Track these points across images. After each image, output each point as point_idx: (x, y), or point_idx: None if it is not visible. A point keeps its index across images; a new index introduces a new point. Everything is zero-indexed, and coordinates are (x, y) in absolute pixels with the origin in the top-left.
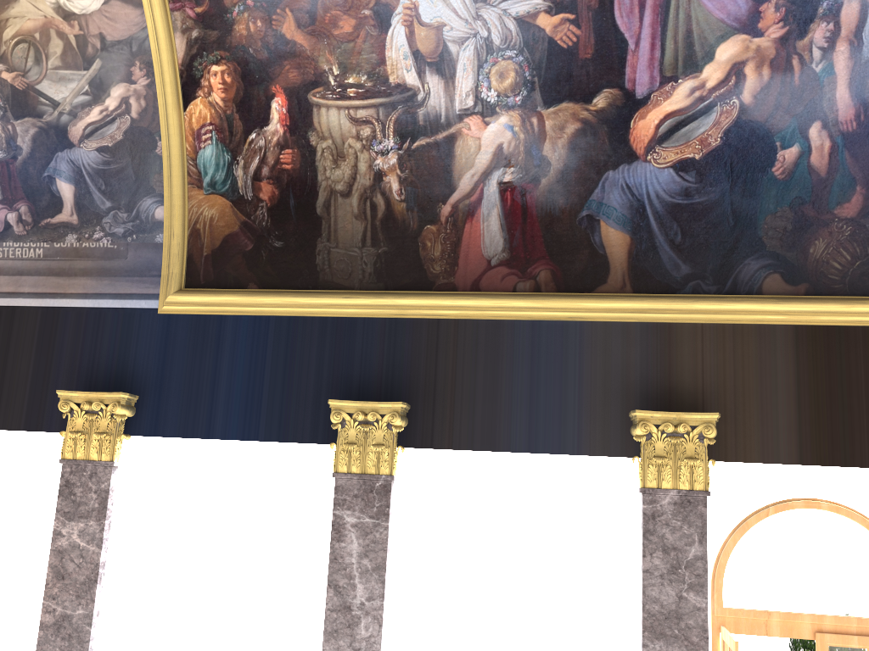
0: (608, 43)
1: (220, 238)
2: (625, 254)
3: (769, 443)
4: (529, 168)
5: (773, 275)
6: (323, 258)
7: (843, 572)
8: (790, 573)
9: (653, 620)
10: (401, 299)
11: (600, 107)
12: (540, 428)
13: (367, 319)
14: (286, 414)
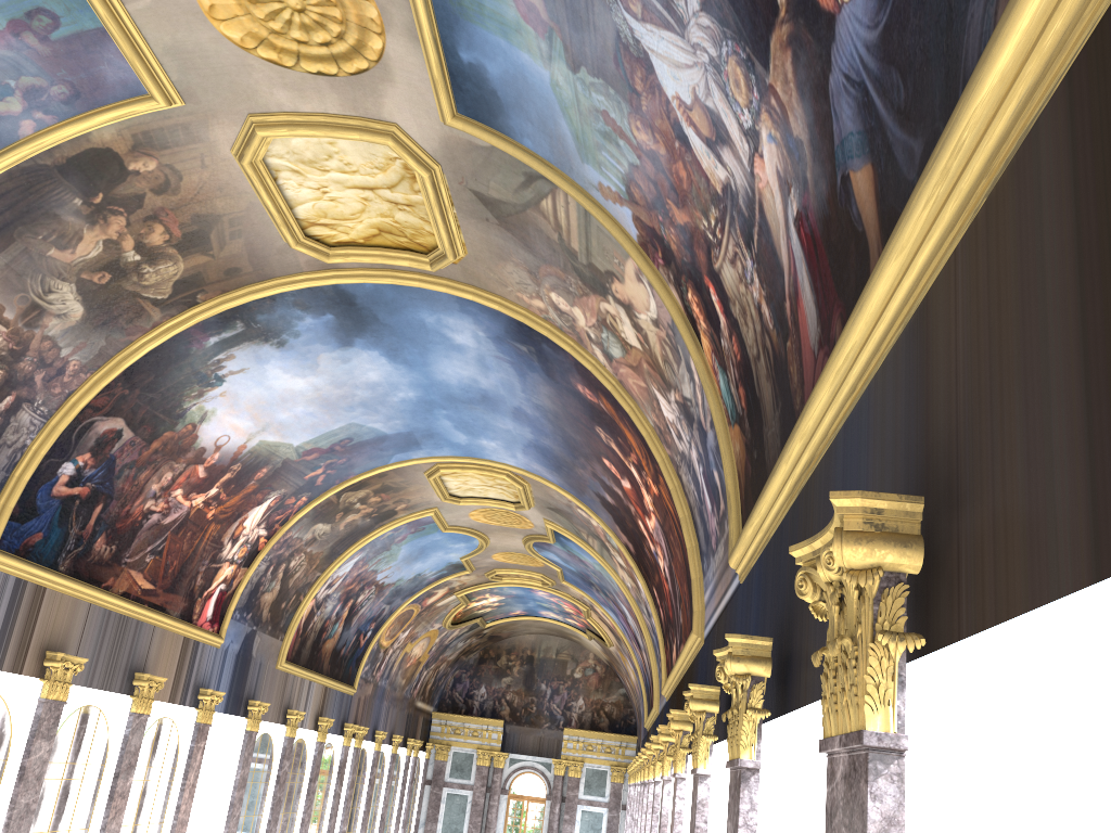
0: None
1: (744, 473)
2: (875, 203)
3: (1040, 530)
4: (797, 172)
5: None
6: (766, 450)
7: None
8: None
9: None
10: (774, 471)
11: None
12: None
13: (786, 517)
14: None
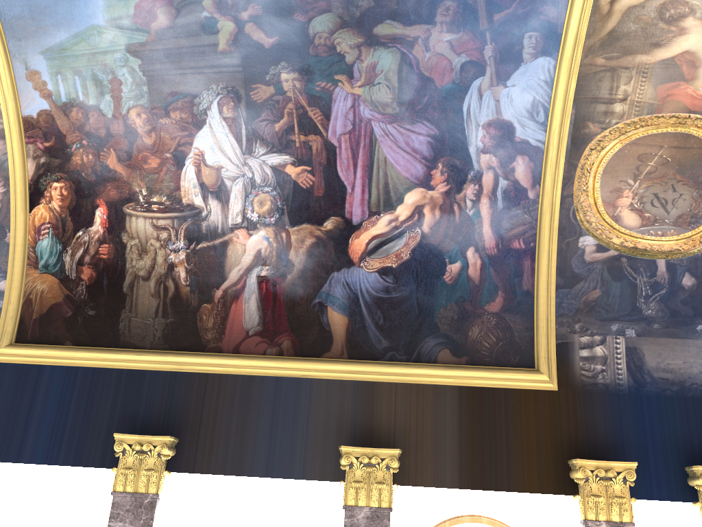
0: (334, 187)
1: (47, 306)
2: (344, 331)
3: (439, 472)
4: (279, 267)
5: (444, 350)
6: (125, 324)
7: None
8: None
9: None
10: (180, 357)
11: (328, 228)
12: (276, 458)
13: (154, 372)
14: (82, 443)
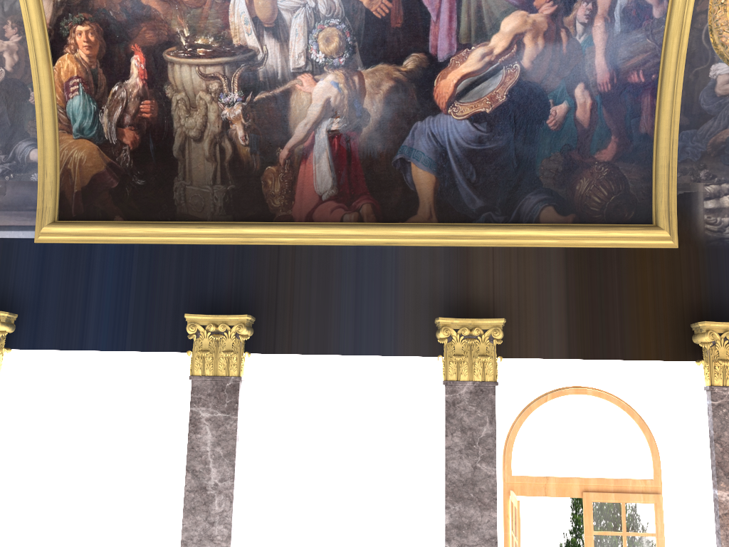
0: (415, 15)
1: (88, 177)
2: (432, 191)
3: (545, 342)
4: (352, 118)
5: (548, 208)
6: (180, 194)
7: (604, 444)
8: (564, 446)
9: (454, 487)
10: (247, 229)
11: (409, 68)
12: (363, 334)
13: (219, 246)
14: (149, 327)
